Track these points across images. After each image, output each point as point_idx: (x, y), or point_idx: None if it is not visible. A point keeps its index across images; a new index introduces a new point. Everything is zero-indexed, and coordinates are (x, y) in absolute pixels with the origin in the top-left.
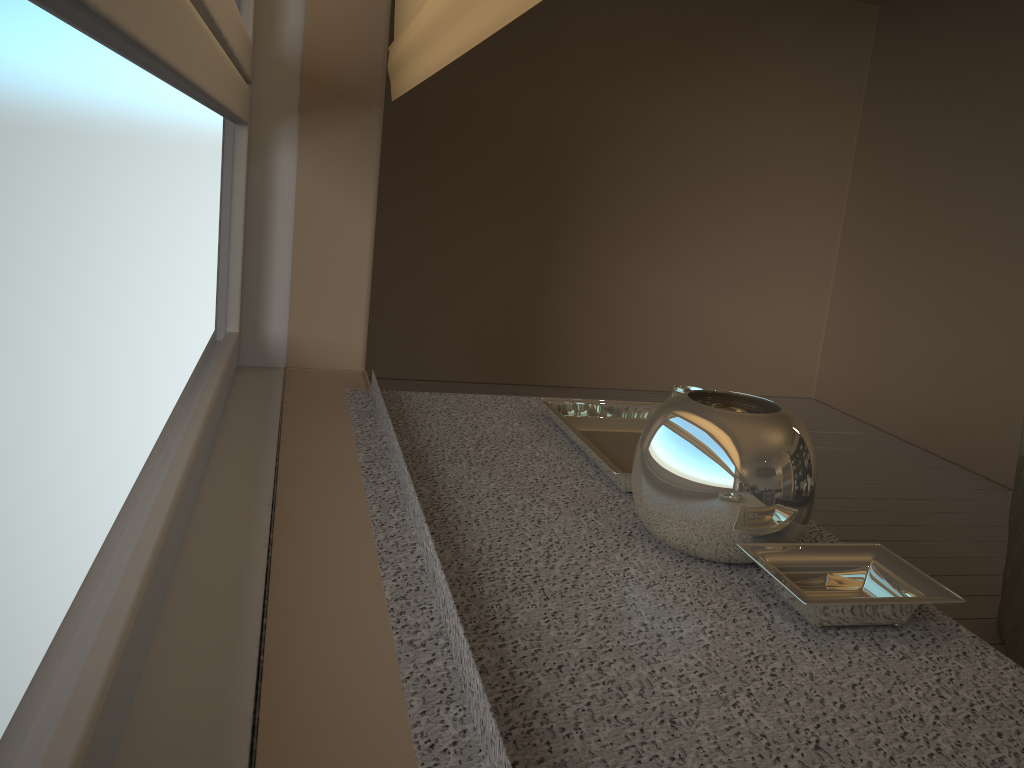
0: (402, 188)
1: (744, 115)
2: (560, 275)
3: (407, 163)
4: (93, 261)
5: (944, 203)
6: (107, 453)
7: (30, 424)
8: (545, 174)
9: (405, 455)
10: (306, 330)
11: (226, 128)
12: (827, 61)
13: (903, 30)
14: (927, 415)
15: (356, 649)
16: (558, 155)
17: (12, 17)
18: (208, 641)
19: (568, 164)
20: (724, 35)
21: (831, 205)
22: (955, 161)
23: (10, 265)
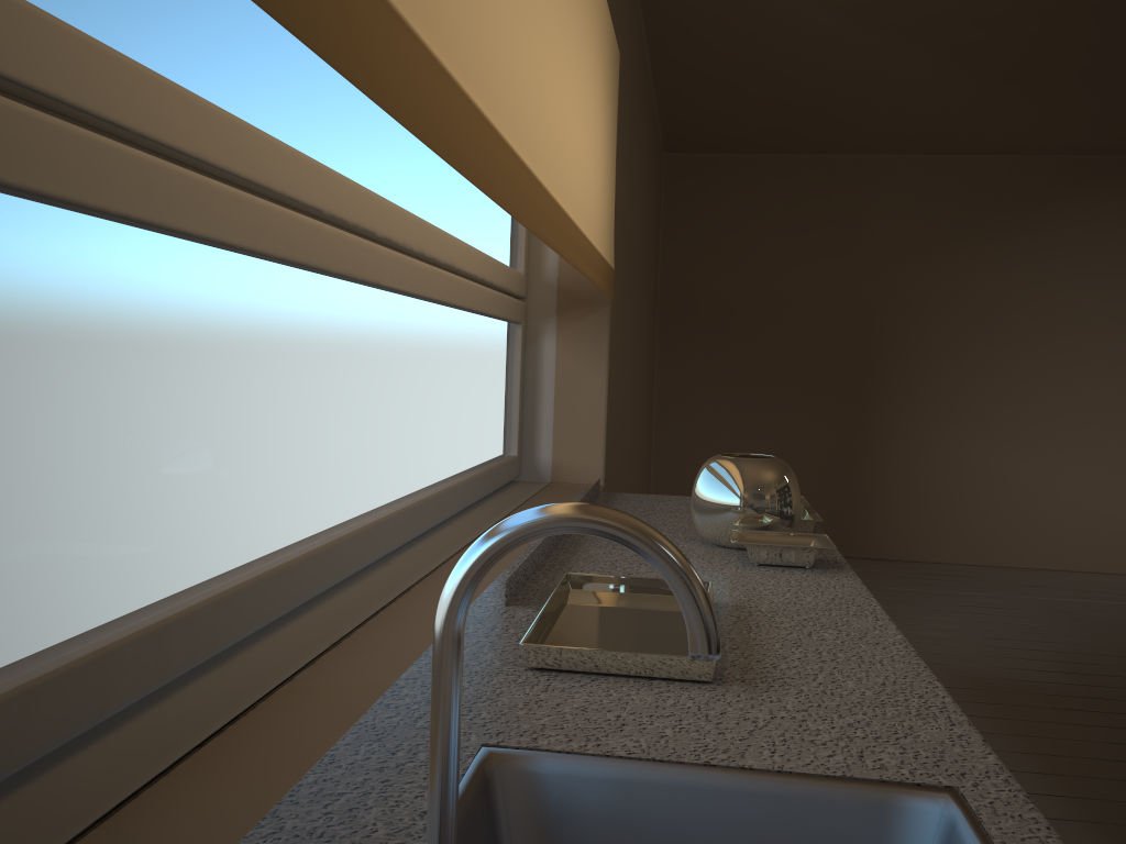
0: (718, 374)
1: (1066, 280)
2: (877, 448)
3: (722, 352)
4: (385, 362)
5: None
6: (391, 434)
7: (360, 398)
8: (855, 353)
9: None
10: (564, 456)
11: (492, 324)
12: None
13: None
14: None
15: None
16: (867, 334)
17: (358, 292)
18: (441, 546)
19: (877, 342)
20: (1033, 206)
21: None
22: None
23: (355, 352)
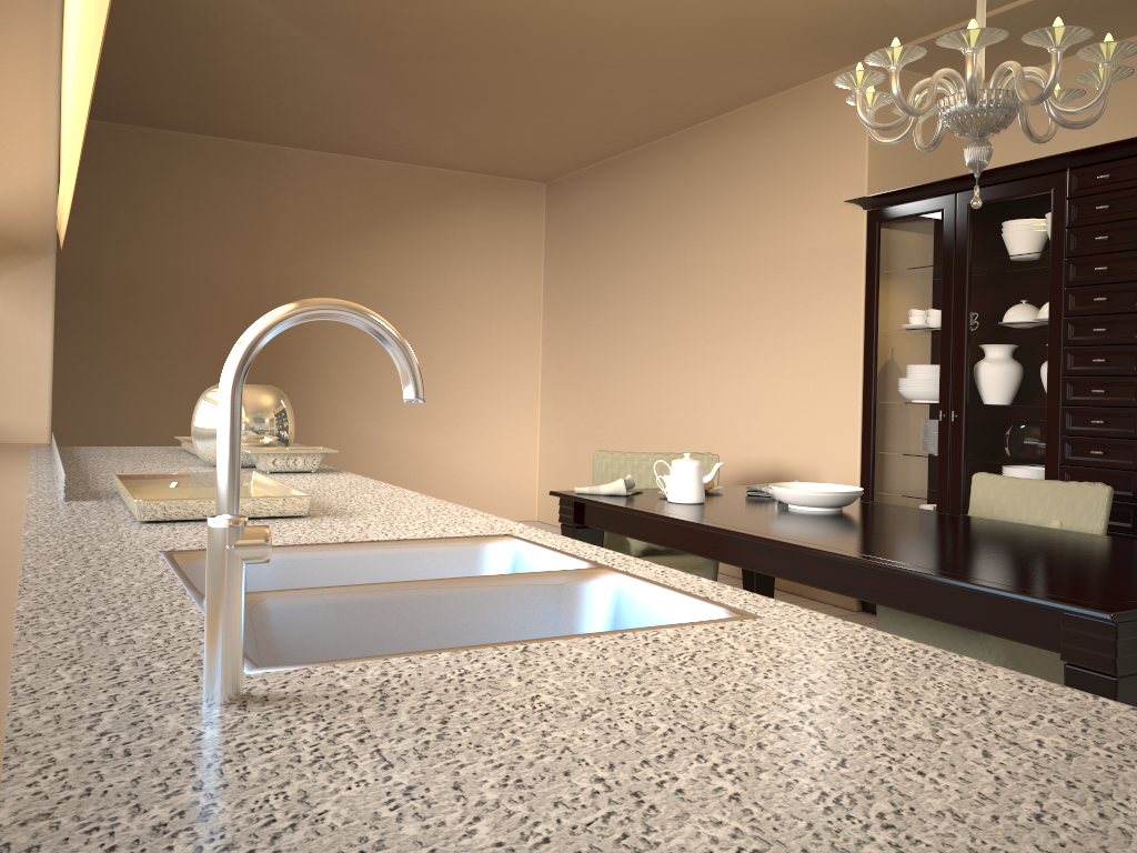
0: (122, 354)
1: (442, 275)
2: None
3: (125, 331)
4: None
5: (603, 336)
6: None
7: None
8: None
9: (64, 457)
10: (1, 415)
11: None
12: (509, 228)
13: (563, 202)
14: None
15: (7, 479)
16: None
17: None
18: None
19: None
20: (416, 210)
21: (529, 348)
22: (606, 302)
23: None
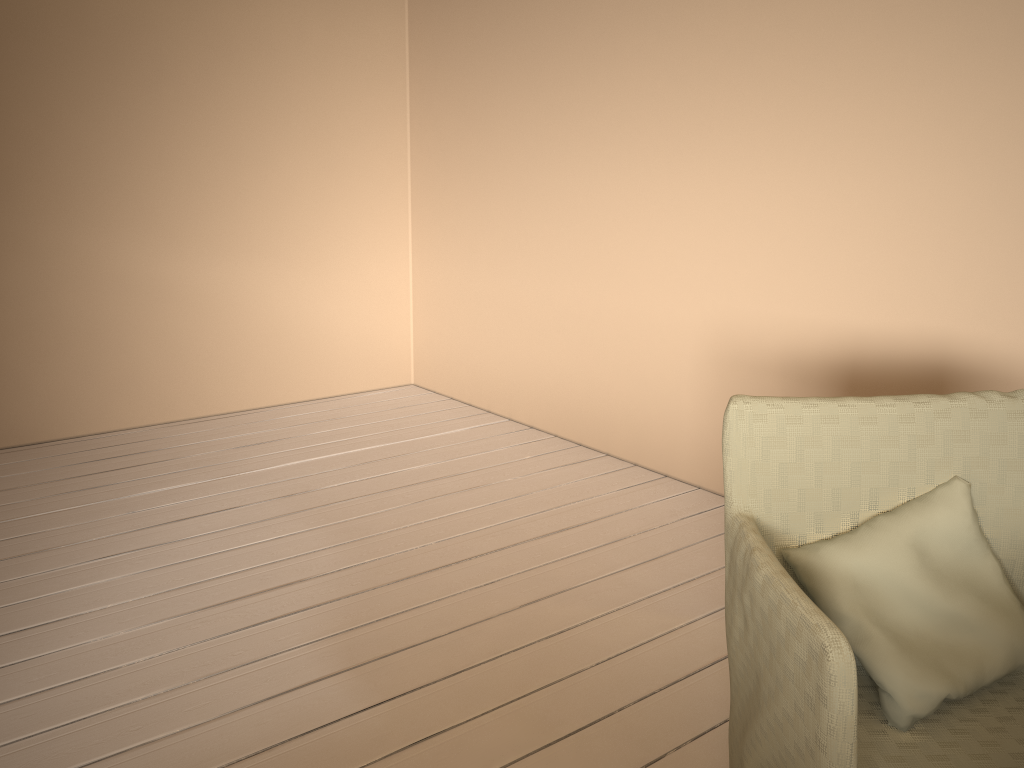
0: None
1: (243, 0)
2: None
3: None
4: None
5: (526, 102)
6: None
7: None
8: None
9: None
10: None
11: None
12: None
13: None
14: (551, 389)
15: None
16: None
17: None
18: None
19: None
20: None
21: (391, 125)
22: (531, 42)
23: None
